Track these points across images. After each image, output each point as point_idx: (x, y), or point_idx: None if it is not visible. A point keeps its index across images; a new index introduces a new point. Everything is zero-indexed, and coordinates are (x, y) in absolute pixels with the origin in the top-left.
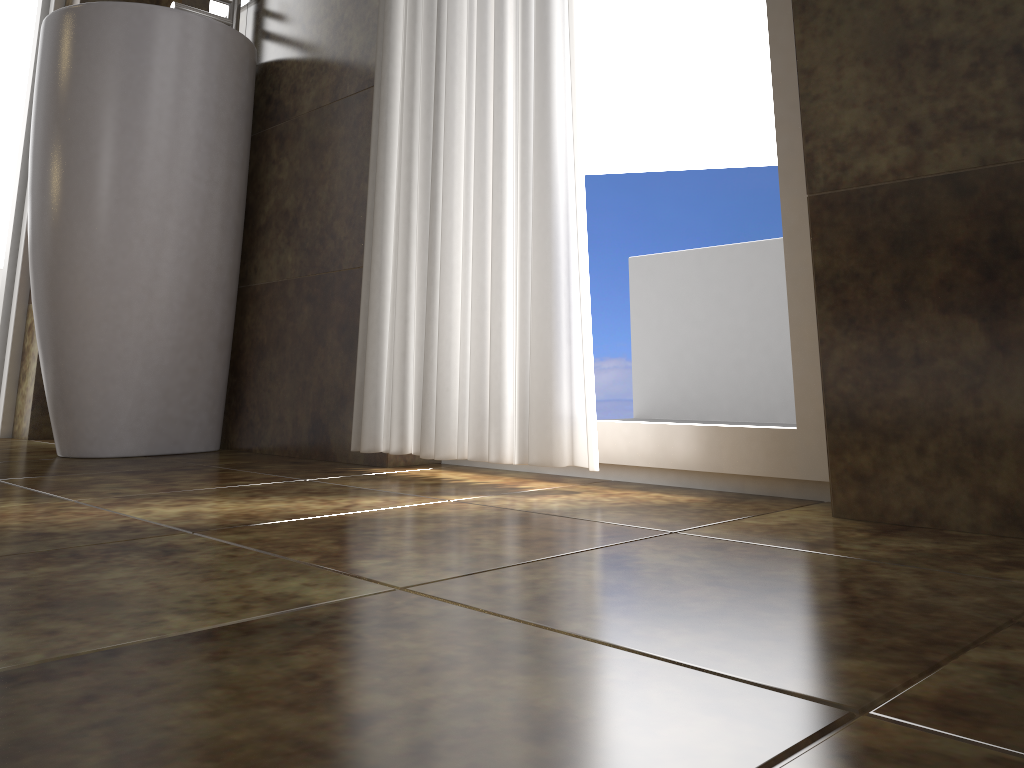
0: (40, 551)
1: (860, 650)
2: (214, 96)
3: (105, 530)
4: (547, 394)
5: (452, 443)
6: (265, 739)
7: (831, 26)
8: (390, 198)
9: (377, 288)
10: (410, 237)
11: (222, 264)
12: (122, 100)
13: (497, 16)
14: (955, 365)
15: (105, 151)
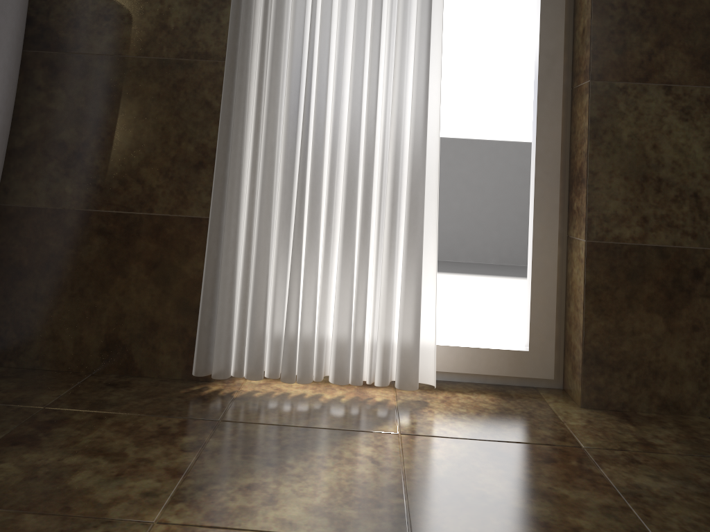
0: None
1: None
2: (17, 25)
3: None
4: (416, 343)
5: (312, 370)
6: None
7: (609, 152)
8: (243, 172)
9: (233, 247)
10: (272, 210)
11: None
12: None
13: (375, 61)
14: (649, 337)
15: None
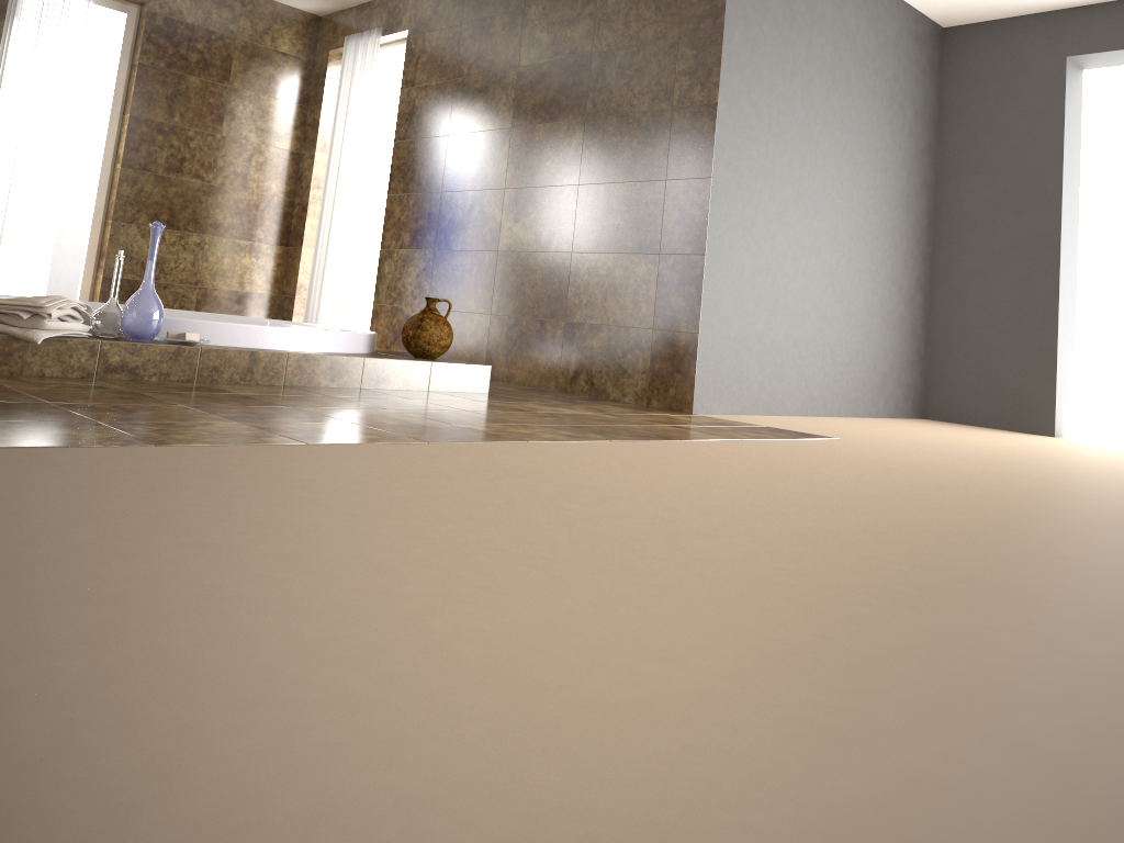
0: None
1: None
2: None
3: None
4: None
5: None
6: None
7: (115, 246)
8: None
9: None
10: None
11: None
12: None
13: (33, 207)
14: None
15: None
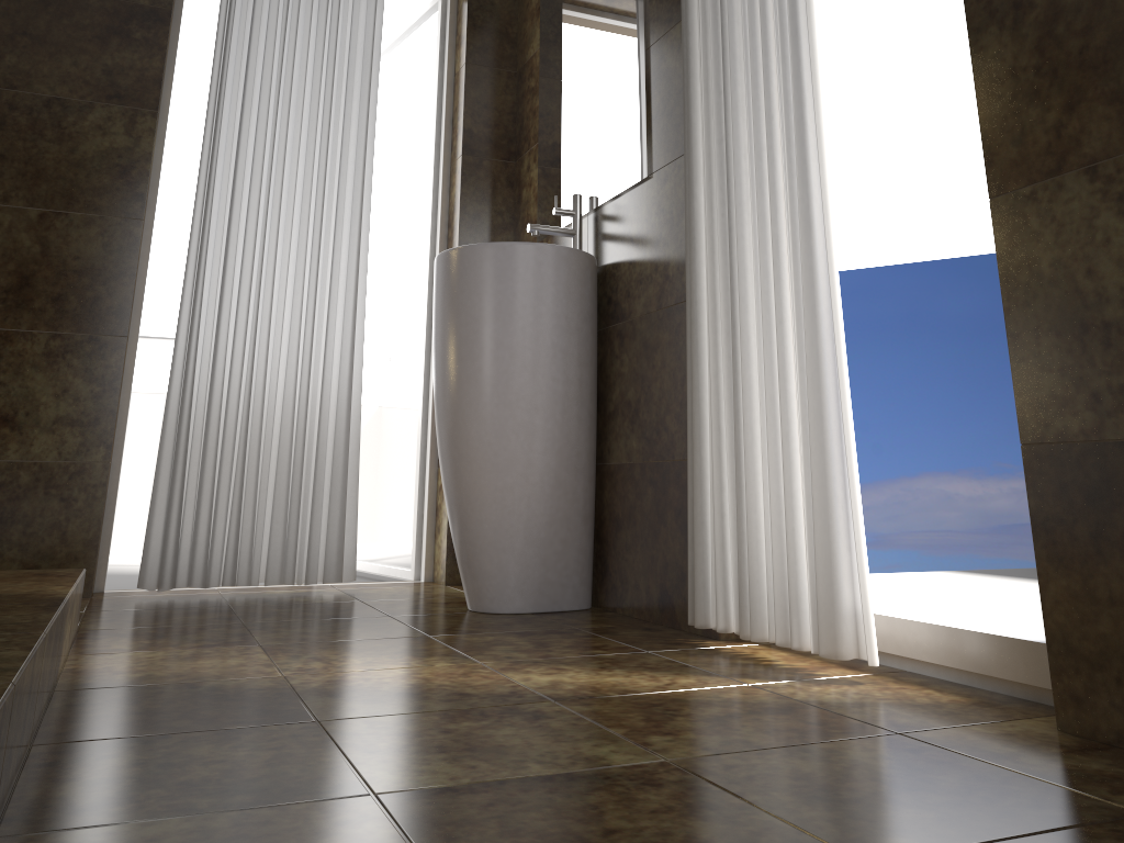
0: (463, 708)
1: (915, 833)
2: (564, 309)
3: (500, 694)
4: (829, 596)
5: (764, 628)
6: (564, 833)
7: (1029, 298)
8: (704, 405)
9: (698, 485)
10: (721, 443)
11: (580, 449)
12: (495, 322)
13: (774, 258)
14: None
15: (485, 365)
